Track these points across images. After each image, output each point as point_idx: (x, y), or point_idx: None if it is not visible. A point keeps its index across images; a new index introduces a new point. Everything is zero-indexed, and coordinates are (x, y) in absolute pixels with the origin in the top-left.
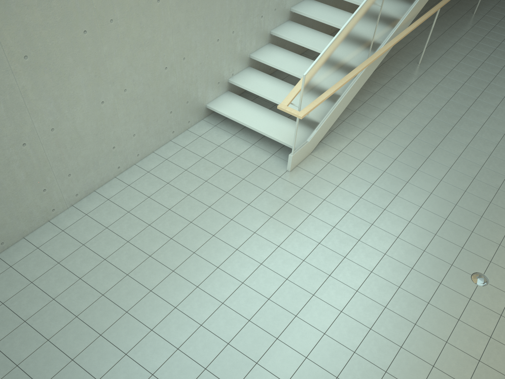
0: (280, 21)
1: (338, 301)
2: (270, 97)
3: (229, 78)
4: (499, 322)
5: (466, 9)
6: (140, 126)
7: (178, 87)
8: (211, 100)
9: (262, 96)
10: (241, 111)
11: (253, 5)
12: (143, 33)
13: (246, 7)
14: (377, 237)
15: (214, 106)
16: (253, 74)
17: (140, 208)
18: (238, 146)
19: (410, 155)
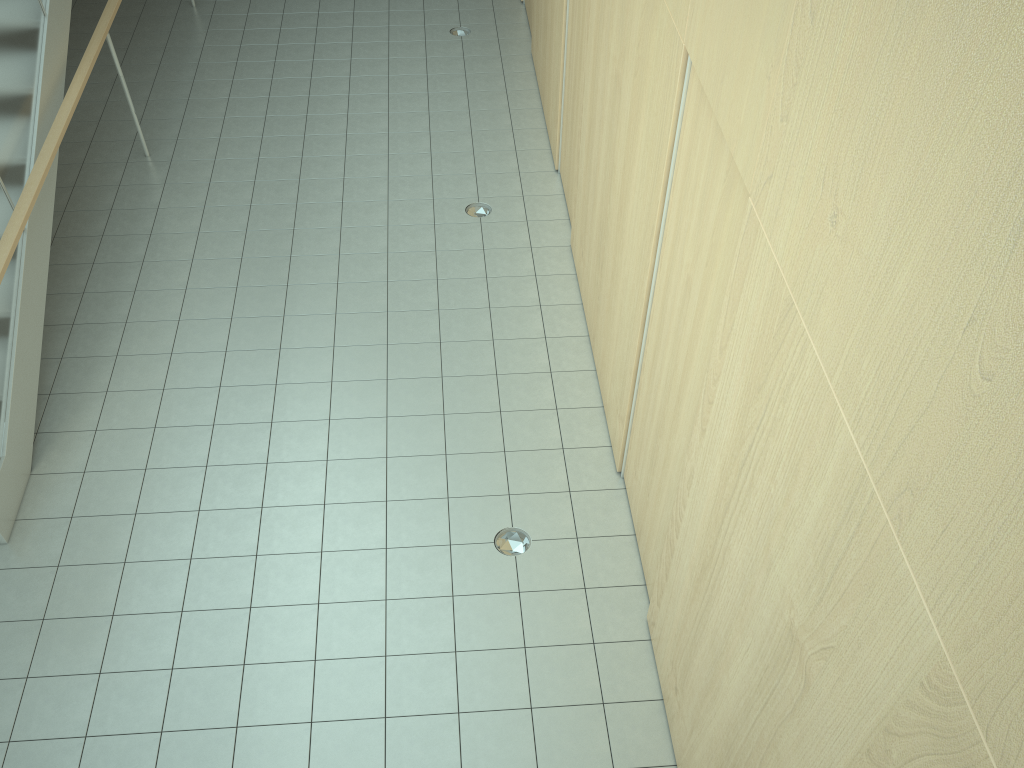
0: None
1: None
2: None
3: None
4: (590, 603)
5: (174, 2)
6: None
7: None
8: None
9: None
10: None
11: None
12: None
13: None
14: (282, 577)
15: None
16: None
17: None
18: None
19: (245, 361)
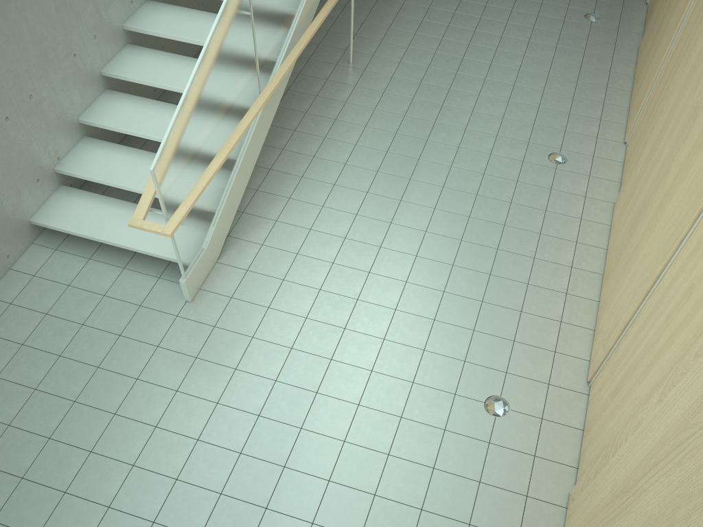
0: (113, 50)
1: (305, 506)
2: (128, 187)
3: (54, 166)
4: (534, 467)
5: None
6: None
7: None
8: (35, 210)
9: (116, 187)
10: (90, 218)
11: (50, 44)
12: None
13: (38, 51)
14: (342, 379)
15: (43, 220)
16: (93, 150)
17: None
18: (101, 278)
19: (366, 225)
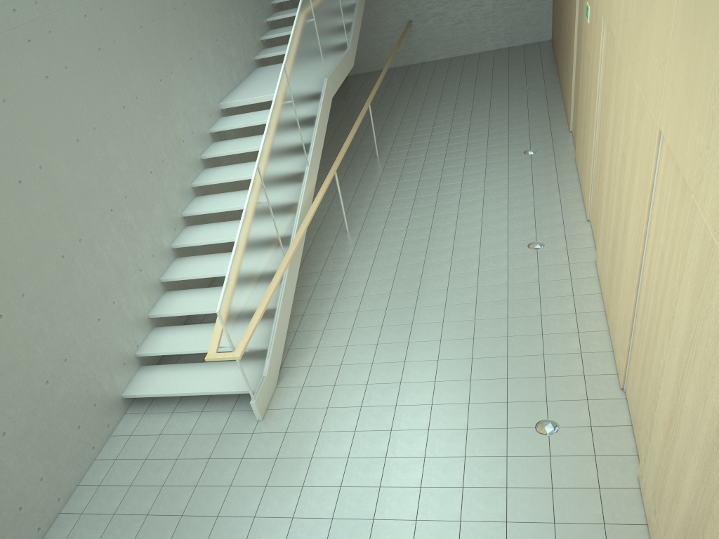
0: (166, 263)
1: None
2: (195, 350)
3: (135, 352)
4: (597, 464)
5: (367, 156)
6: (45, 464)
7: (74, 394)
8: (125, 387)
9: (185, 353)
10: (168, 381)
11: (123, 264)
12: None
13: (116, 270)
14: (404, 442)
15: (132, 392)
16: (162, 334)
17: None
18: (184, 423)
19: (392, 331)
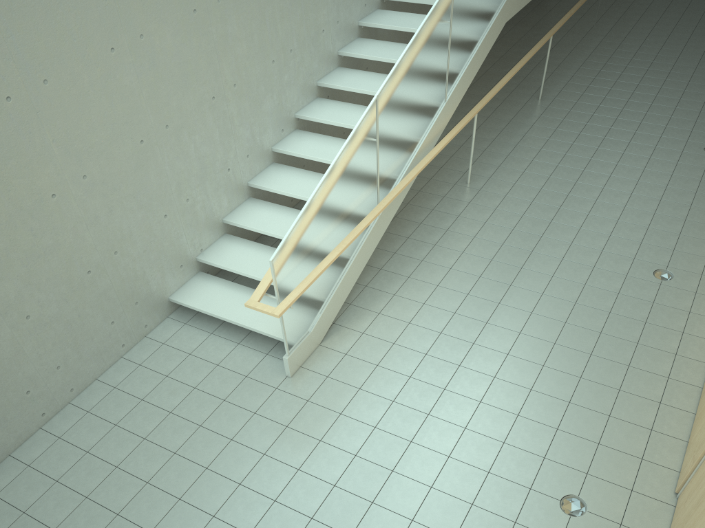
0: (261, 167)
1: None
2: (253, 275)
3: (197, 256)
4: None
5: (528, 94)
6: (66, 353)
7: (115, 288)
8: (175, 290)
9: (244, 275)
10: (217, 299)
11: (210, 160)
12: (40, 240)
13: (200, 165)
14: (418, 461)
15: (179, 298)
16: (231, 244)
17: (74, 473)
18: (217, 350)
19: (462, 323)
